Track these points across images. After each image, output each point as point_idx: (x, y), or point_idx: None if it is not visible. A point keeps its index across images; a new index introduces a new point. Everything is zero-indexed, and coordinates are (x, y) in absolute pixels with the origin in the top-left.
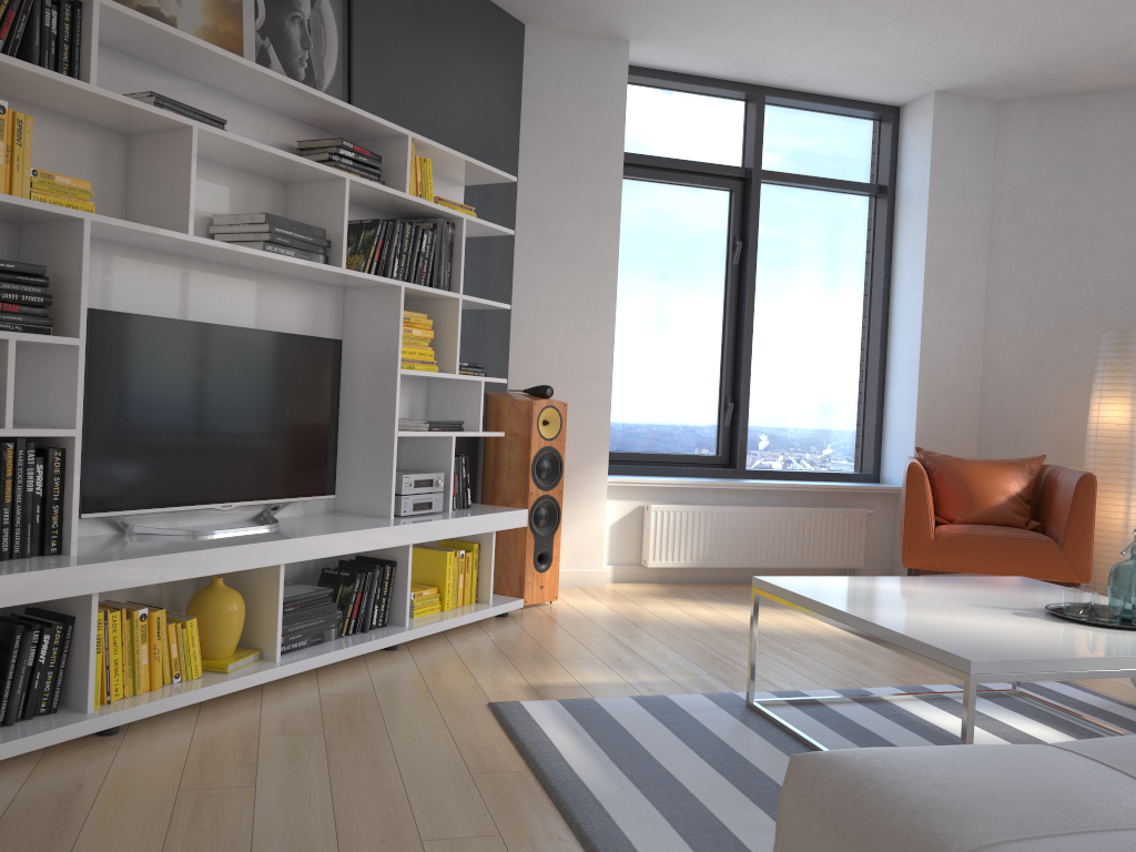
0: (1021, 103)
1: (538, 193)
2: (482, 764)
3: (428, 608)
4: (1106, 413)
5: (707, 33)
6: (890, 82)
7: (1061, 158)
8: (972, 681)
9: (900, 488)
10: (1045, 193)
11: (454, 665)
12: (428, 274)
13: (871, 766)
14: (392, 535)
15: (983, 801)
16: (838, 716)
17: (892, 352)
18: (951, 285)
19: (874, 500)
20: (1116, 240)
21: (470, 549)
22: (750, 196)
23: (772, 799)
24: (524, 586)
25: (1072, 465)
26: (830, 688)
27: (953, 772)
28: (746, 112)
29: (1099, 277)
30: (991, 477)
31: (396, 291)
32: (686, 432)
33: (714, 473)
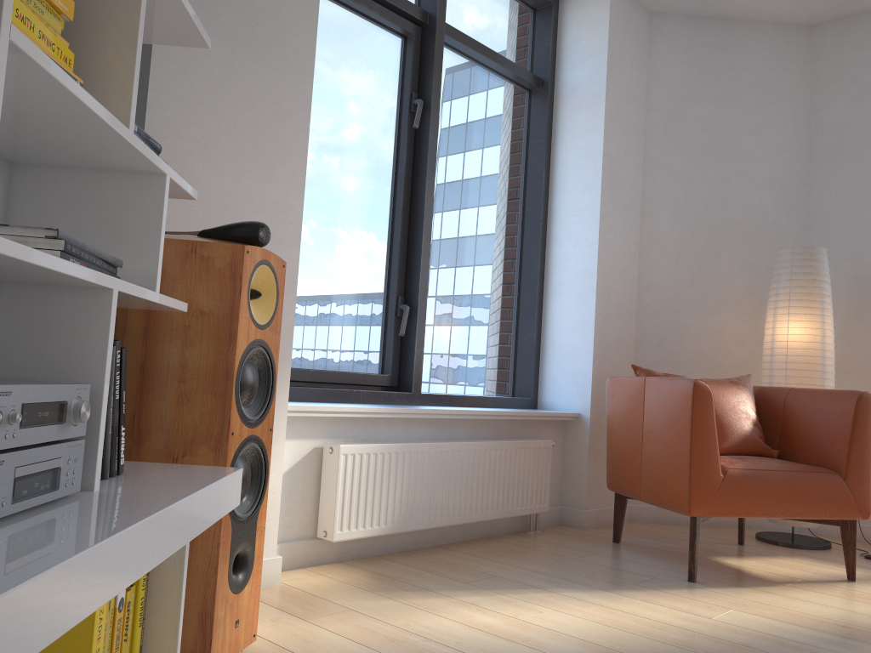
0: (672, 18)
1: None
2: None
3: None
4: (798, 331)
5: None
6: None
7: (709, 78)
8: None
9: (575, 415)
10: (695, 111)
11: None
12: None
13: None
14: None
15: None
16: None
17: (554, 261)
18: (619, 192)
19: (549, 429)
20: (758, 164)
21: None
22: (433, 47)
23: None
24: (212, 631)
25: None
26: None
27: None
28: None
29: (744, 200)
30: (731, 399)
31: None
32: (349, 342)
33: (389, 397)
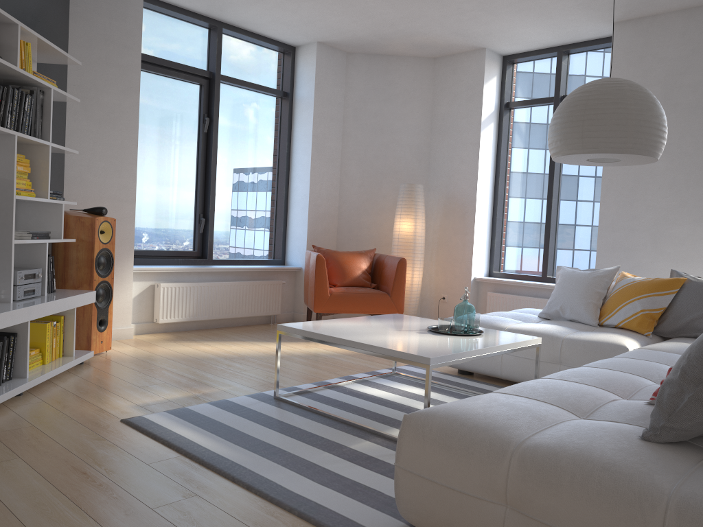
0: (358, 56)
1: (83, 73)
2: (150, 457)
3: (35, 363)
4: (403, 226)
5: None
6: (295, 32)
7: (378, 89)
8: (430, 368)
9: (298, 268)
10: (370, 107)
11: (74, 399)
12: (29, 127)
13: (451, 413)
14: (21, 314)
15: (509, 420)
16: (324, 397)
17: (292, 190)
18: (324, 154)
19: (285, 275)
20: (403, 136)
21: (58, 320)
22: (214, 90)
23: (326, 445)
24: (91, 342)
25: (382, 253)
26: (307, 383)
27: (486, 410)
28: (209, 36)
29: (396, 155)
30: (353, 261)
31: (11, 138)
32: (175, 236)
33: (194, 262)
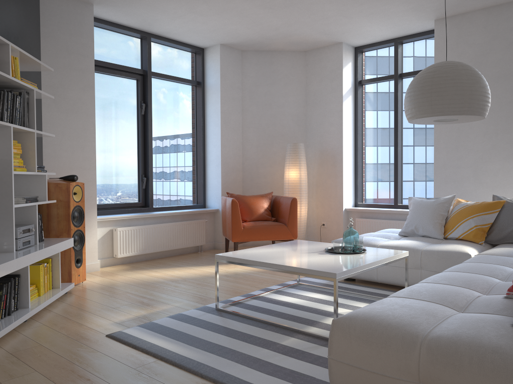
0: (250, 52)
1: (52, 76)
2: (134, 363)
3: (33, 296)
4: (291, 174)
5: (133, 7)
6: (204, 38)
7: (266, 75)
8: (337, 280)
9: (216, 209)
10: (261, 89)
11: (67, 321)
12: (20, 119)
13: (368, 316)
14: (24, 260)
15: (412, 318)
16: (252, 306)
17: (208, 152)
18: (230, 125)
19: (206, 215)
20: (286, 108)
21: (48, 262)
22: (147, 83)
23: (264, 343)
24: (71, 276)
25: (276, 194)
26: (237, 295)
27: (393, 311)
28: (141, 44)
29: (282, 122)
30: (257, 202)
31: (8, 129)
32: (125, 192)
33: (140, 210)
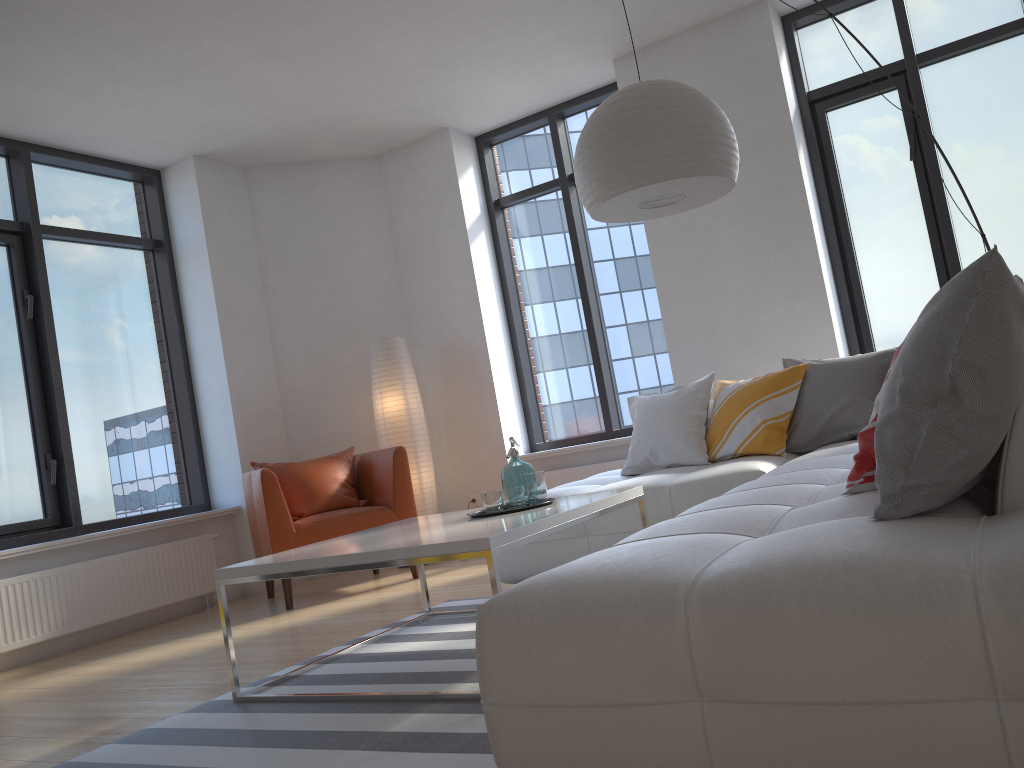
0: (263, 169)
1: None
2: None
3: None
4: (388, 404)
5: None
6: (154, 144)
7: (304, 212)
8: (493, 554)
9: (236, 508)
10: (298, 241)
11: None
12: None
13: (558, 577)
14: None
15: (659, 559)
16: (323, 676)
17: (200, 388)
18: (241, 321)
19: (215, 525)
20: (358, 274)
21: None
22: (33, 250)
23: (347, 740)
24: None
25: None
26: (289, 666)
27: (615, 558)
28: (10, 168)
29: (353, 304)
30: (322, 471)
31: None
32: (6, 500)
33: (50, 535)
